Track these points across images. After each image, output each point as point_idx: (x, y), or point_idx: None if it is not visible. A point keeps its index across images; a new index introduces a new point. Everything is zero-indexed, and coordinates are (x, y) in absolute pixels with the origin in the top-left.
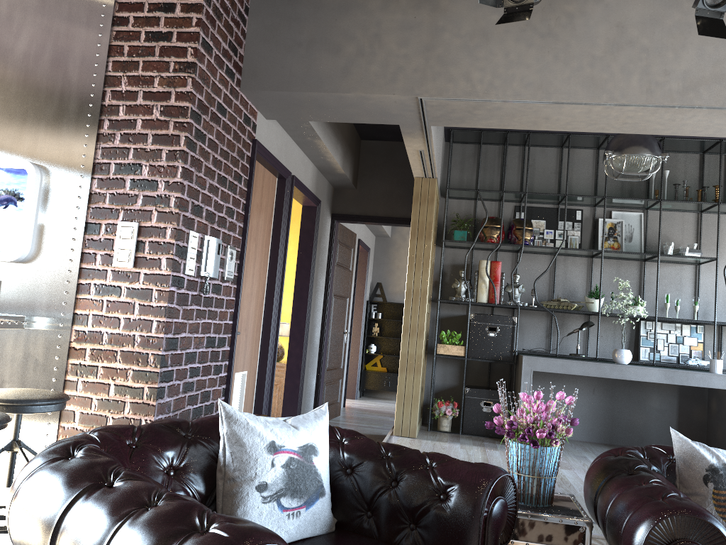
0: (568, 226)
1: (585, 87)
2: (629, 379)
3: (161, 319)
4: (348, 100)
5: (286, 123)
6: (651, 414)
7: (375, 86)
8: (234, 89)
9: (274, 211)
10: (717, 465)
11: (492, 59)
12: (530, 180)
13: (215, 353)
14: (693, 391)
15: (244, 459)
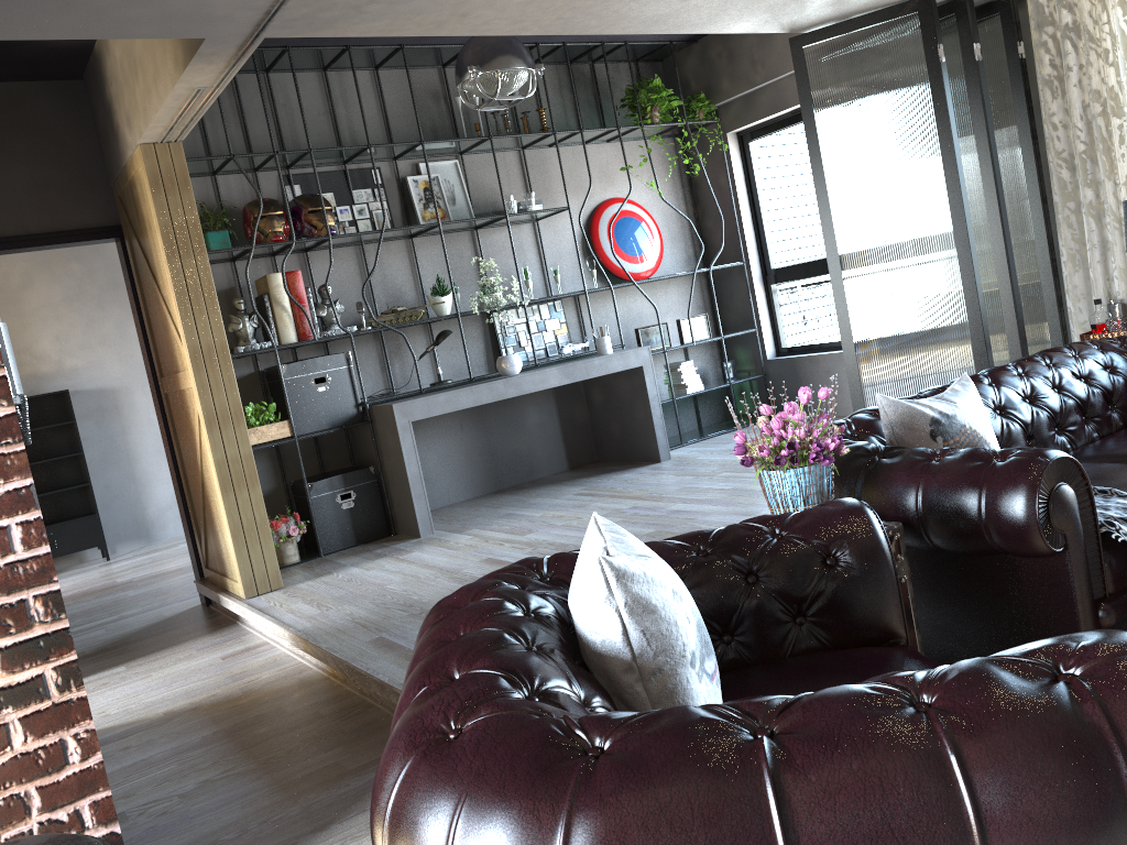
0: (367, 195)
1: None
2: (529, 392)
3: (30, 517)
4: None
5: None
6: (533, 433)
7: None
8: None
9: None
10: (936, 415)
11: None
12: (292, 130)
13: None
14: (568, 387)
15: (664, 630)
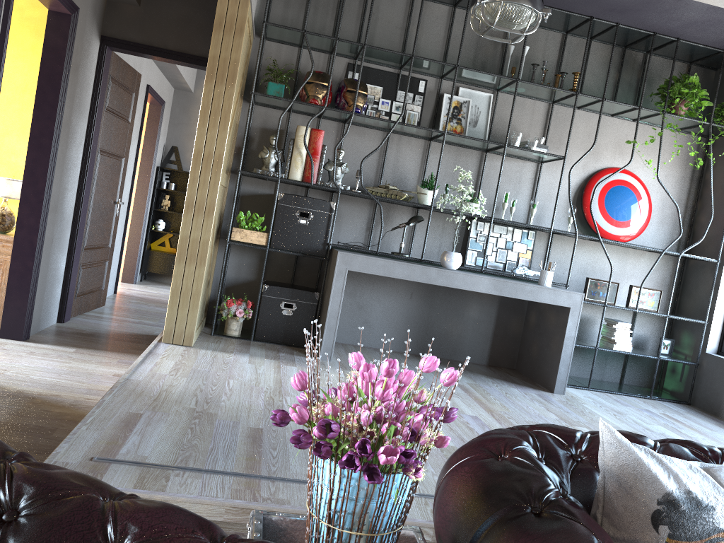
0: (408, 98)
1: None
2: (456, 287)
3: None
4: None
5: None
6: (468, 325)
7: None
8: None
9: None
10: (678, 493)
11: None
12: (371, 33)
13: None
14: (513, 302)
15: None
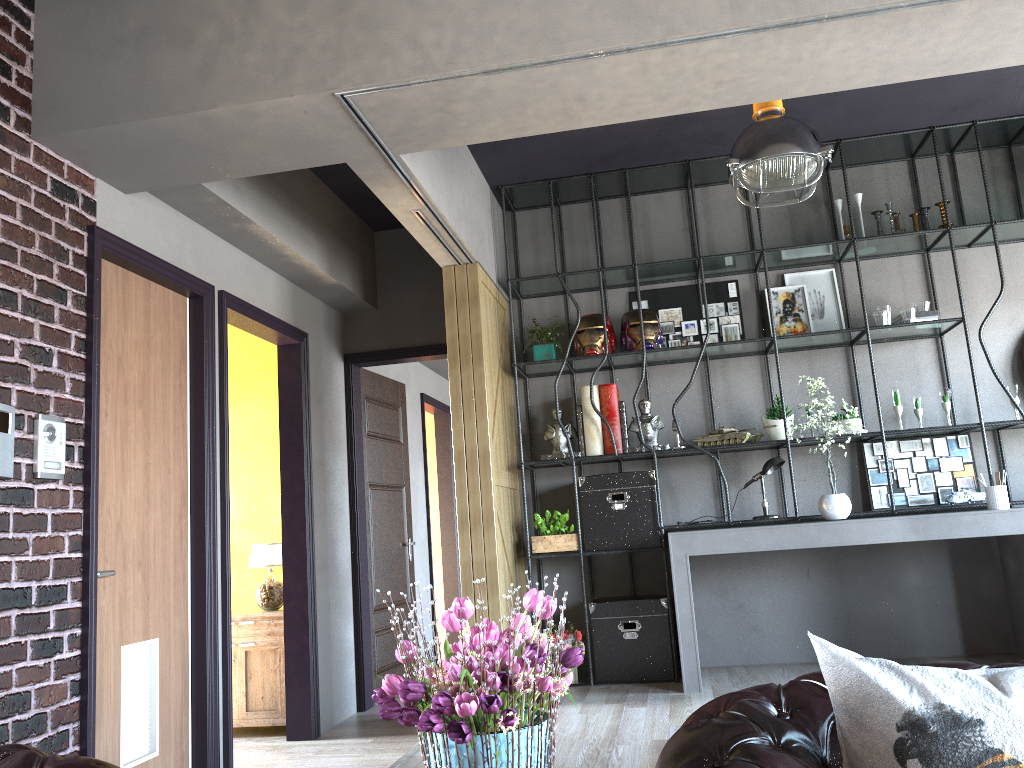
0: (718, 309)
1: (622, 20)
2: (854, 543)
3: None
4: (225, 124)
5: (176, 201)
6: (912, 598)
7: (258, 88)
8: (11, 135)
9: (189, 354)
10: (923, 710)
11: (452, 3)
12: (647, 248)
13: (33, 618)
14: (972, 547)
15: None
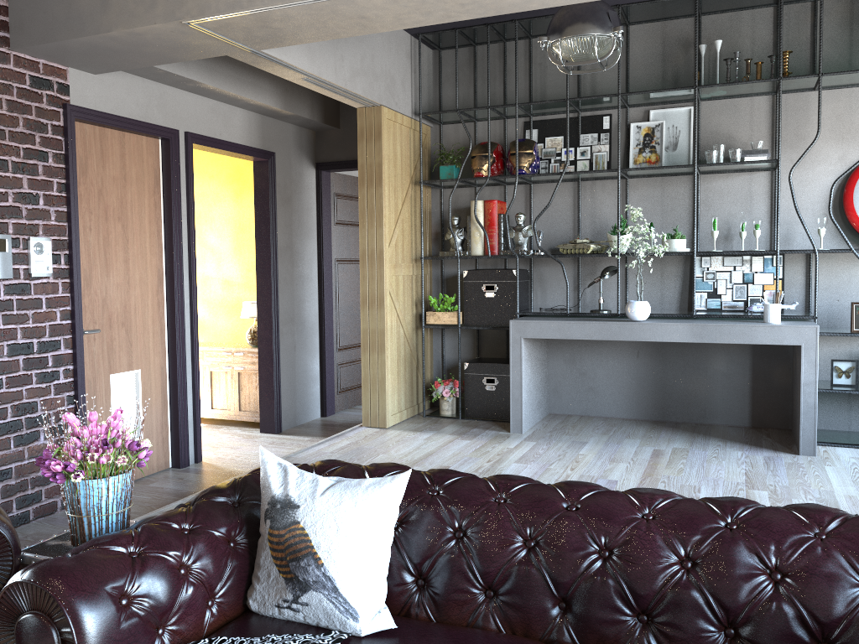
0: (592, 139)
1: None
2: (644, 340)
3: None
4: (125, 39)
5: (139, 73)
6: (715, 380)
7: (136, 18)
8: None
9: (162, 180)
10: (279, 496)
11: None
12: (541, 84)
13: (35, 360)
14: (771, 346)
15: None
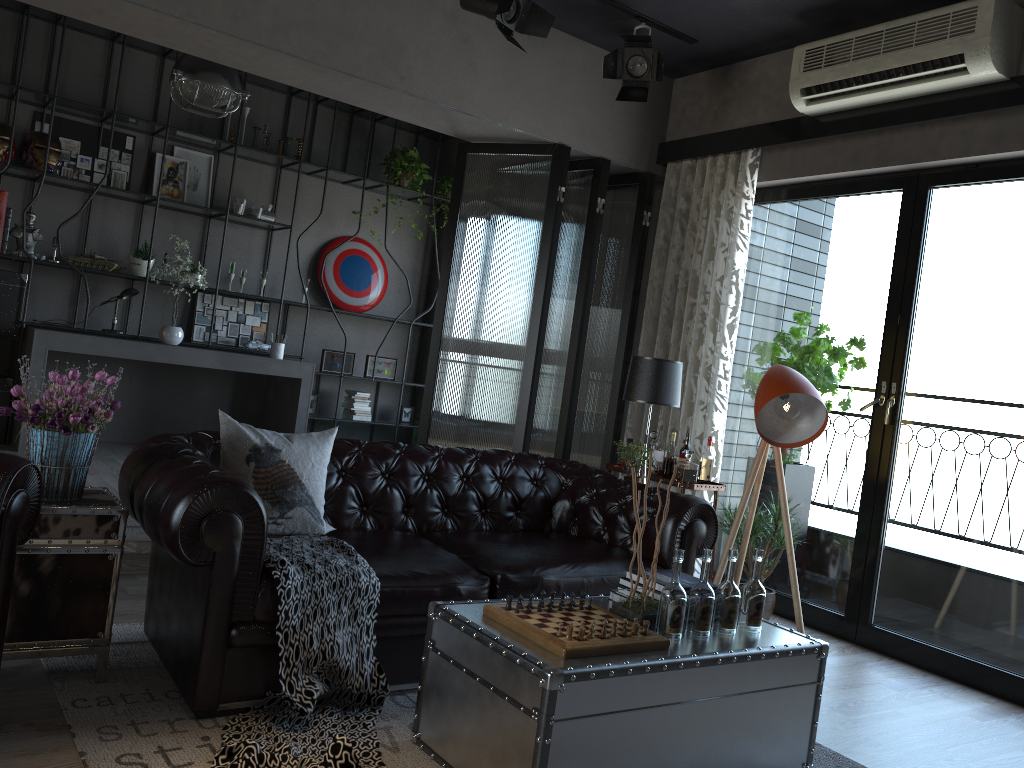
0: (113, 155)
1: None
2: (179, 363)
3: None
4: None
5: None
6: (201, 407)
7: None
8: None
9: None
10: (261, 444)
11: None
12: (62, 78)
13: None
14: (250, 379)
15: None
